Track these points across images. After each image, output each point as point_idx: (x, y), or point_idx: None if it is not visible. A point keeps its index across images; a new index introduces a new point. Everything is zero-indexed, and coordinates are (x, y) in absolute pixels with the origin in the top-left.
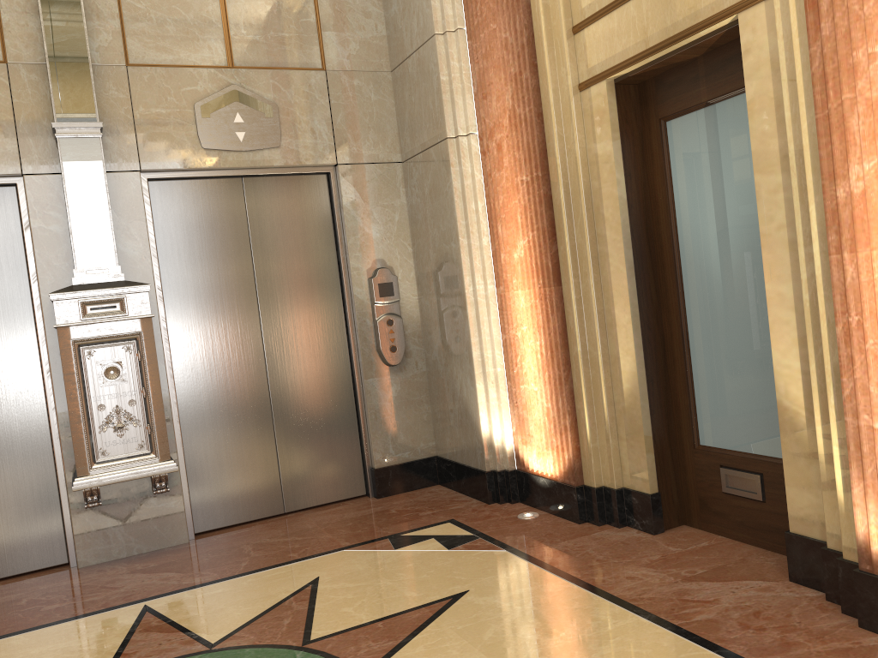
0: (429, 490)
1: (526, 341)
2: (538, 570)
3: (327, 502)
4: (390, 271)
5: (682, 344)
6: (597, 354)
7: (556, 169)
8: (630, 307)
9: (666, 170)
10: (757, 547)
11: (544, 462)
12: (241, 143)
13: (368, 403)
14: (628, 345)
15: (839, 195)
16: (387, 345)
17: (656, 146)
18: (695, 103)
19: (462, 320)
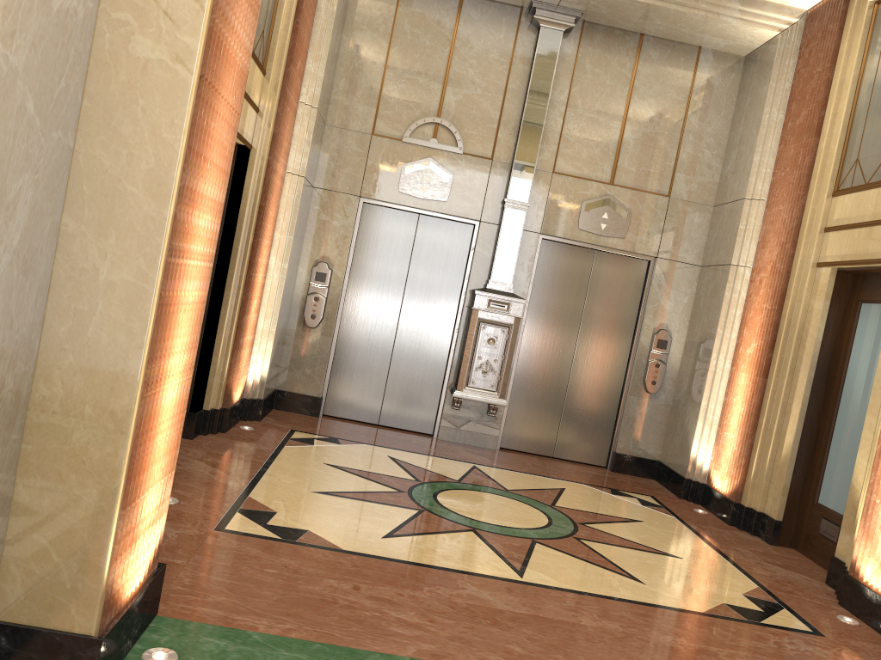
0: (646, 480)
1: (736, 405)
2: (687, 529)
3: (579, 461)
4: (668, 333)
5: (827, 439)
6: (773, 427)
7: (787, 308)
8: (801, 405)
9: (852, 331)
10: (825, 570)
11: (722, 483)
12: (601, 230)
13: (625, 410)
14: (792, 427)
15: None
16: (650, 379)
17: (851, 315)
18: (877, 299)
19: (702, 379)
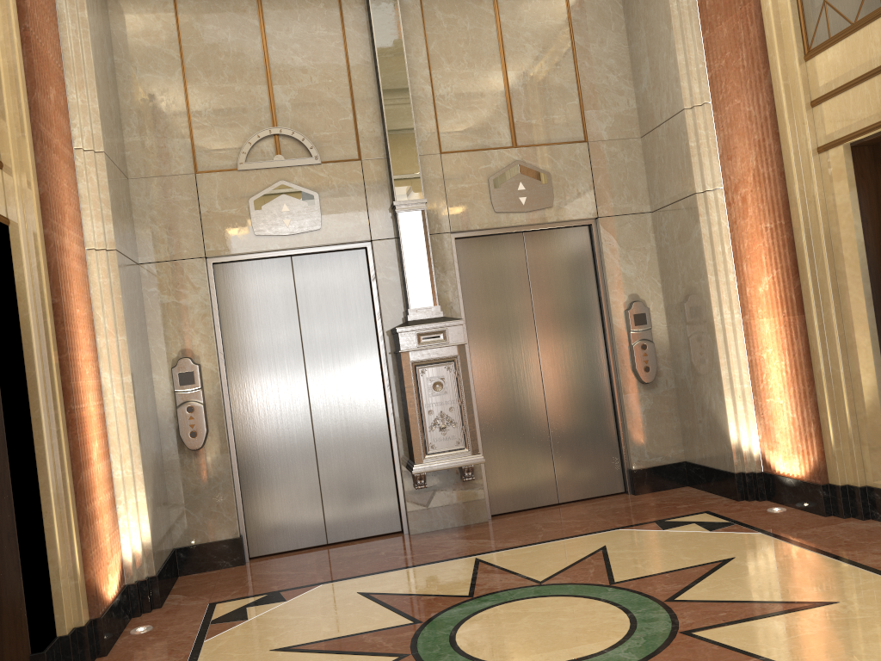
0: (680, 490)
1: (771, 361)
2: (792, 546)
3: (592, 496)
4: (643, 303)
5: None
6: (838, 371)
7: (798, 217)
8: (869, 331)
9: None
10: None
11: (789, 464)
12: (523, 206)
13: (626, 414)
14: (868, 364)
15: None
16: (642, 366)
17: None
18: None
19: (711, 344)
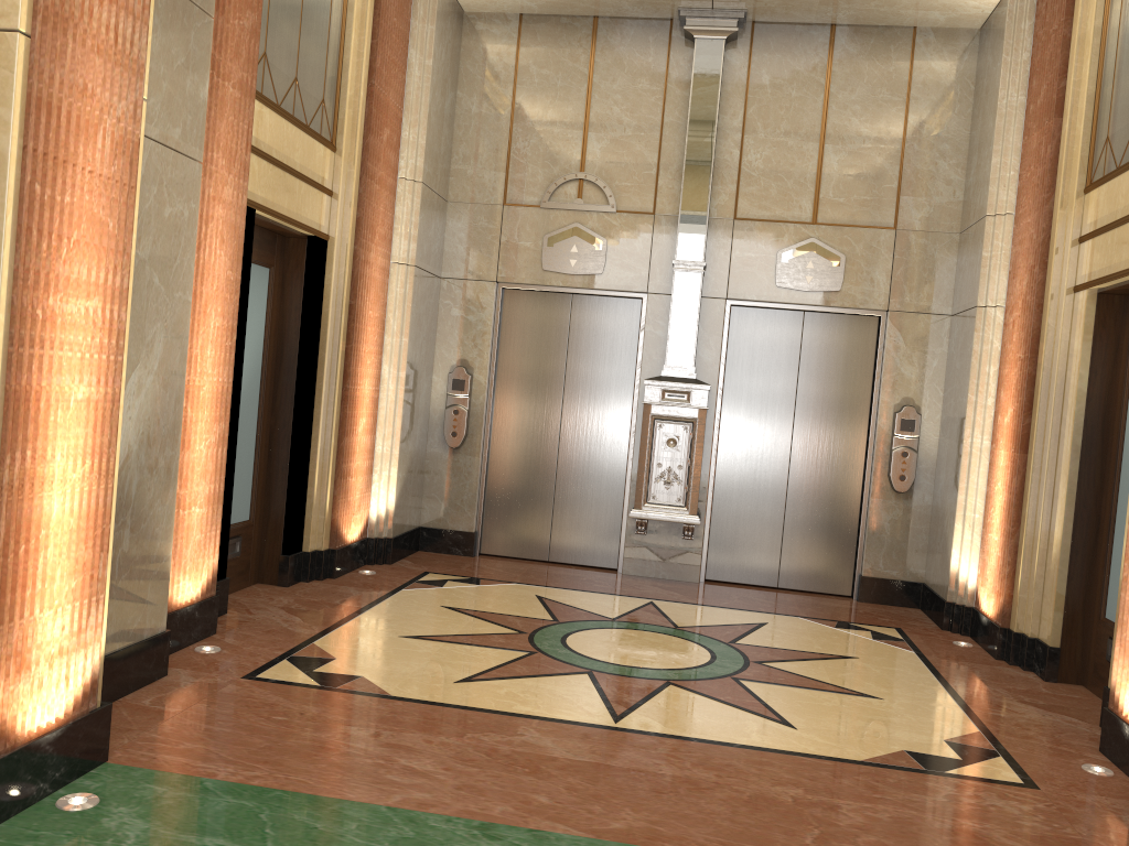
0: (906, 609)
1: (998, 495)
2: (921, 666)
3: (814, 591)
4: (915, 409)
5: (1108, 527)
6: (1039, 518)
7: (1041, 354)
8: (1067, 484)
9: (1127, 374)
10: None
11: (988, 603)
12: (807, 285)
13: (868, 518)
14: (1060, 516)
15: None
16: (897, 473)
17: (1124, 351)
18: None
19: (957, 465)
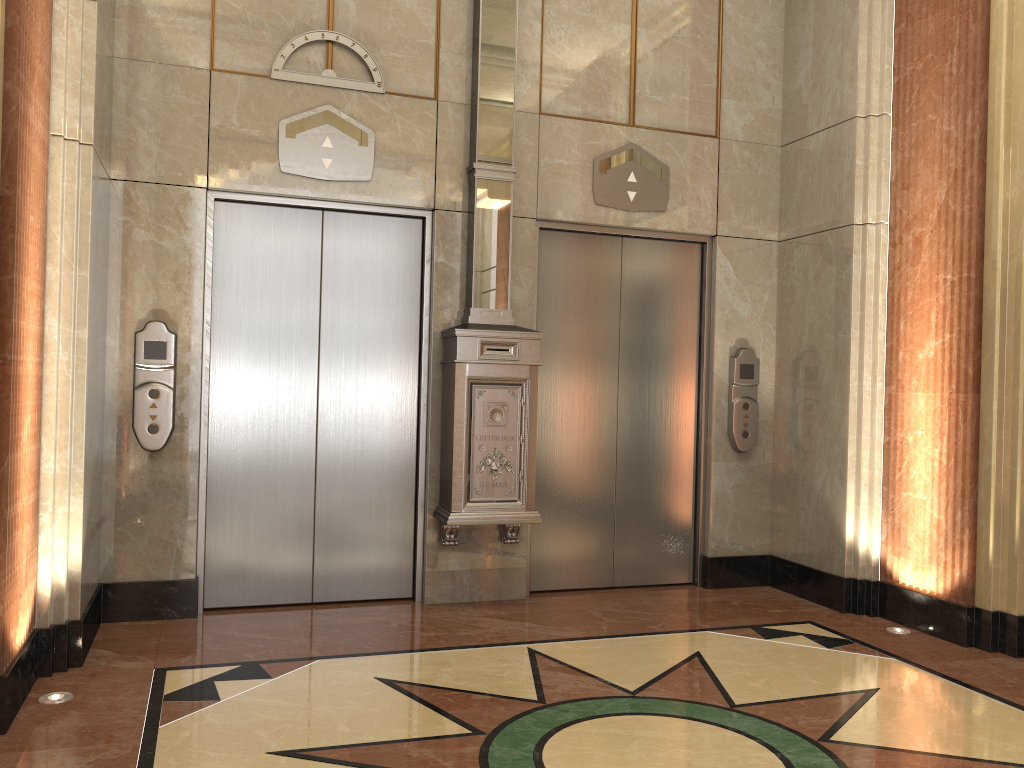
0: (762, 589)
1: (918, 446)
2: (945, 682)
3: (653, 583)
4: (753, 352)
5: None
6: (1014, 470)
7: (994, 272)
8: None
9: None
10: None
11: (922, 576)
12: (630, 203)
13: (711, 486)
14: None
15: None
16: (740, 430)
17: None
18: None
19: (839, 414)
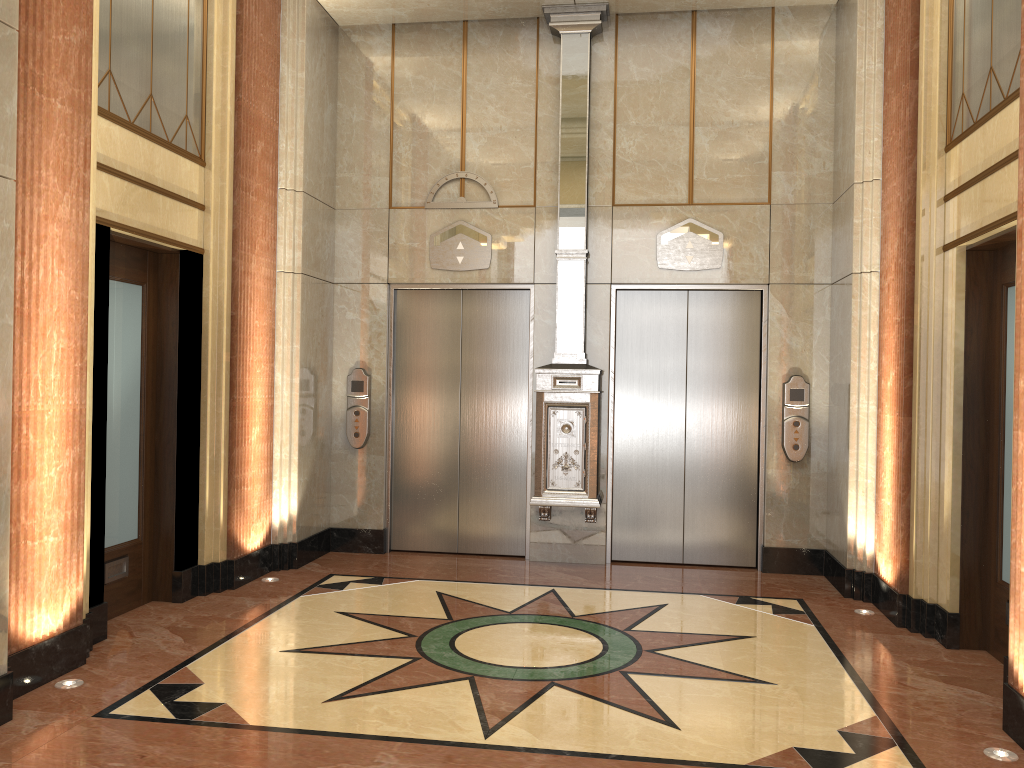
0: (810, 577)
1: (887, 460)
2: (820, 641)
3: (719, 564)
4: (803, 379)
5: (997, 487)
6: (928, 481)
7: (917, 316)
8: (952, 445)
9: (1002, 330)
10: None
11: (887, 569)
12: (688, 264)
13: (766, 489)
14: (948, 478)
15: (1020, 385)
16: (790, 443)
17: (998, 307)
18: None
19: (846, 432)
